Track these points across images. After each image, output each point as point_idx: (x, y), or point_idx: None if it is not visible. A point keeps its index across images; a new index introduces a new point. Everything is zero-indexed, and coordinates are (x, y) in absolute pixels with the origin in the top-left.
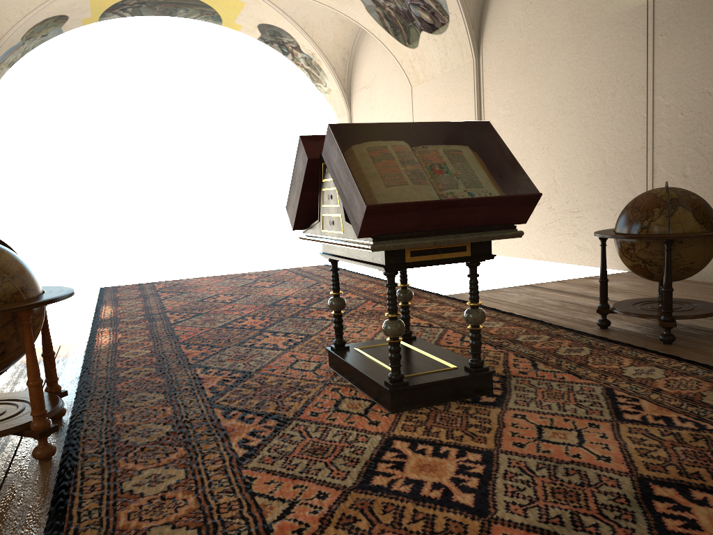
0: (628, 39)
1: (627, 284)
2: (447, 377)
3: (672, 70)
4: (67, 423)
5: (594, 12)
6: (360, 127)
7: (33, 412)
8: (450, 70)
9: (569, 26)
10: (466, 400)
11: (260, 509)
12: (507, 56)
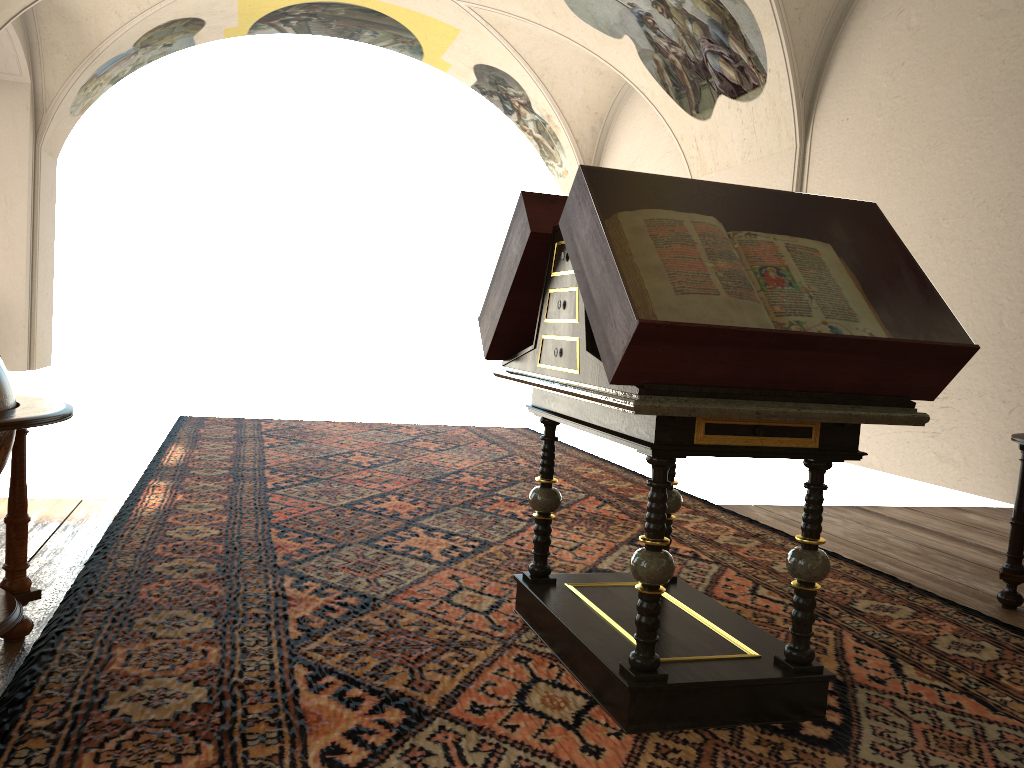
0: None
1: None
2: (742, 675)
3: None
4: (29, 650)
5: (1010, 84)
6: (638, 178)
7: None
8: (756, 158)
9: (965, 104)
10: (774, 725)
11: None
12: (852, 144)
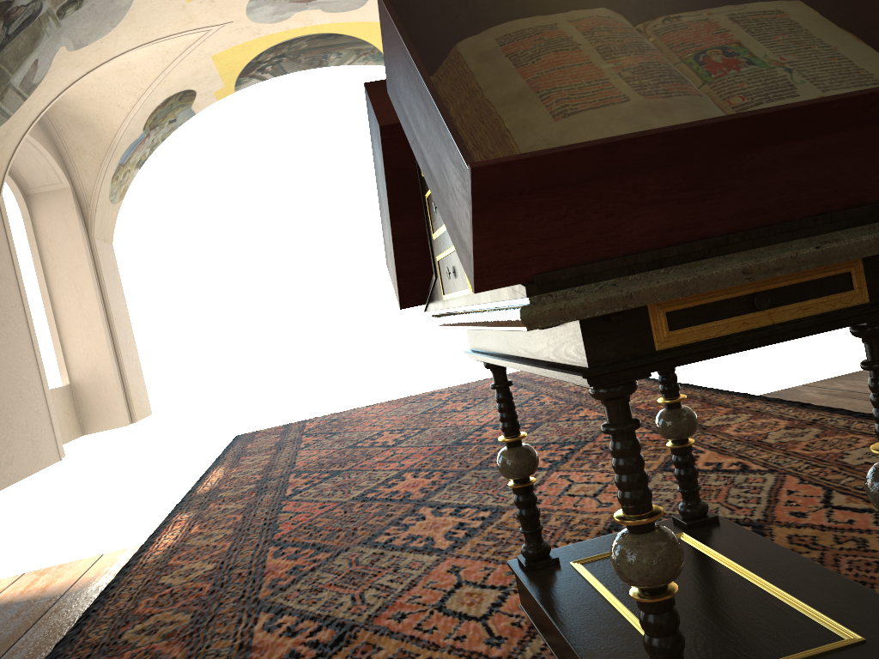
0: None
1: None
2: None
3: None
4: None
5: None
6: None
7: None
8: None
9: None
10: None
11: None
12: None
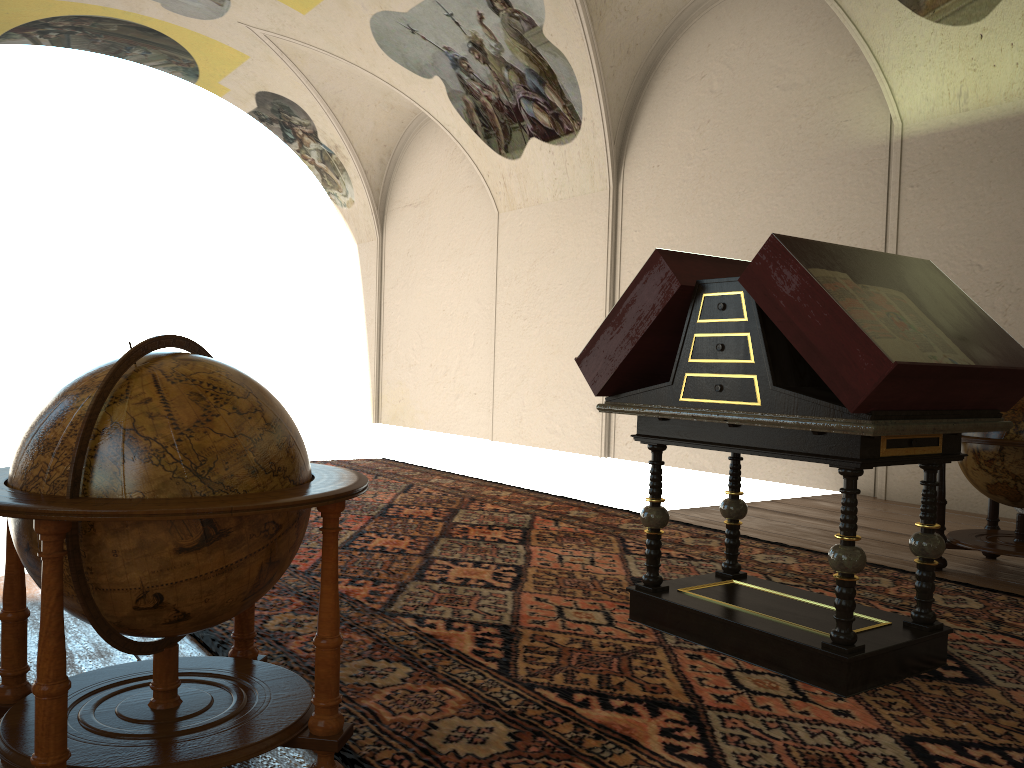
0: (858, 185)
1: (872, 510)
2: (901, 638)
3: (926, 232)
4: None
5: (808, 145)
6: (809, 244)
7: (322, 699)
8: (568, 196)
9: (768, 159)
10: (924, 674)
11: None
12: (664, 187)
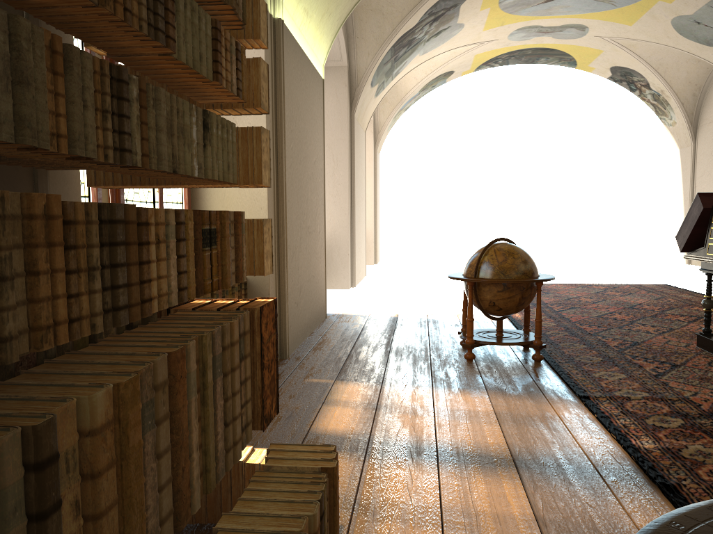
0: None
1: None
2: None
3: None
4: (534, 350)
5: None
6: None
7: (536, 335)
8: None
9: None
10: None
11: (678, 392)
12: None
